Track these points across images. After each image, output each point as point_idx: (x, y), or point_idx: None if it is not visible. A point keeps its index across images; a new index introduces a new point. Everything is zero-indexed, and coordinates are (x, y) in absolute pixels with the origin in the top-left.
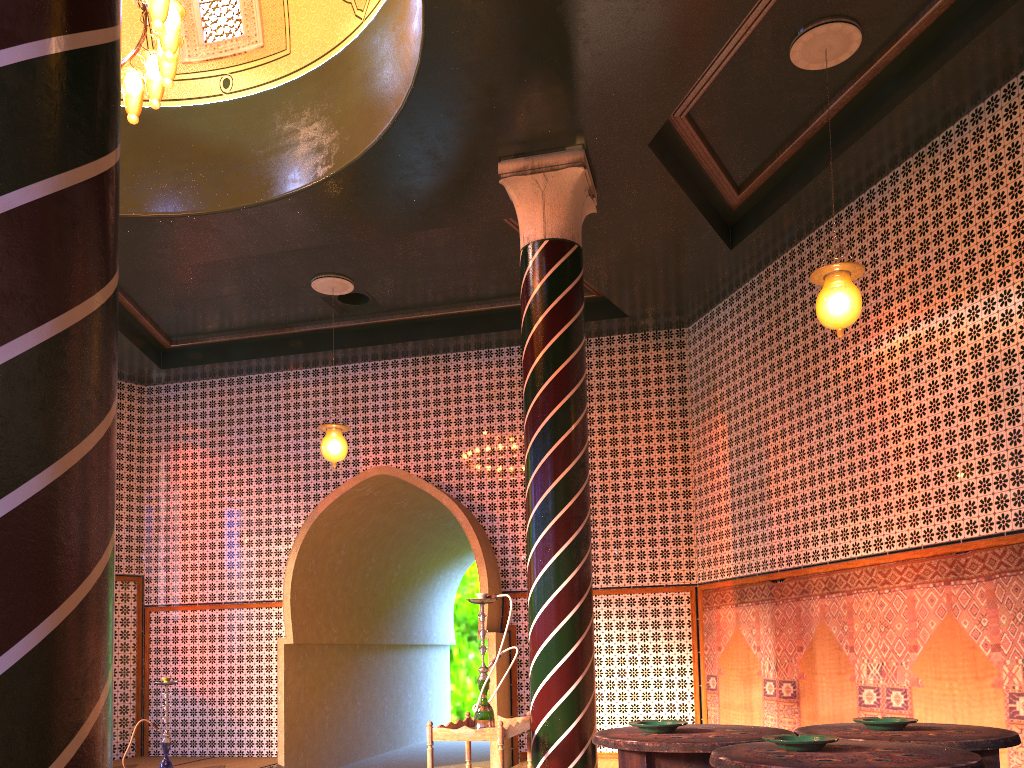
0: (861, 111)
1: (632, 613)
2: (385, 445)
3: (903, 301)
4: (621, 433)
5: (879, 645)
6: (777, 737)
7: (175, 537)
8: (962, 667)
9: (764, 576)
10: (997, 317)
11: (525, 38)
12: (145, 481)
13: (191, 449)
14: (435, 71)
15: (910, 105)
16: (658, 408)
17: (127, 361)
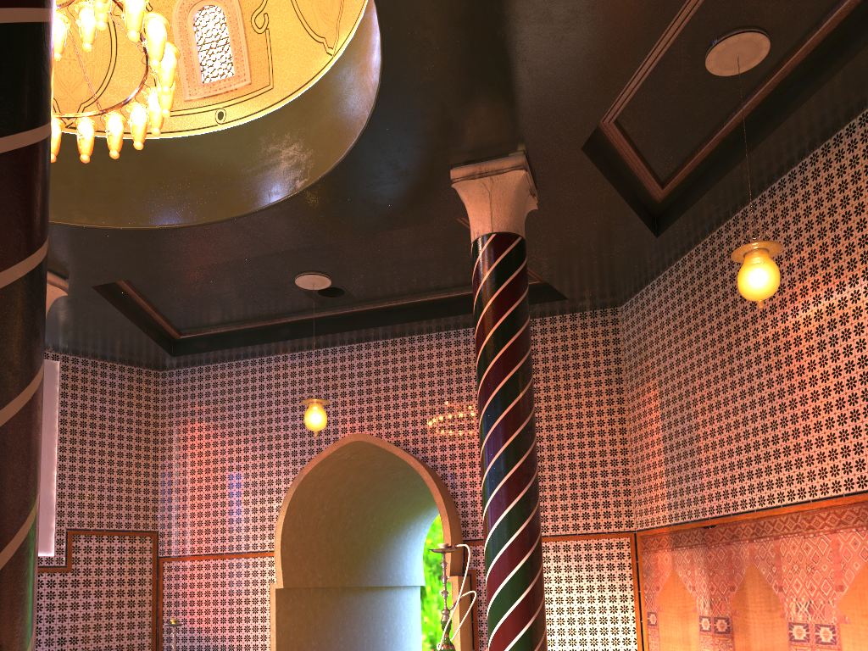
0: (771, 110)
1: (578, 557)
2: (360, 415)
3: (816, 275)
4: (564, 400)
5: (806, 585)
6: None
7: (184, 498)
8: None
9: (696, 523)
10: None
11: (470, 60)
12: (159, 451)
13: (197, 423)
14: (393, 92)
15: (816, 102)
16: (596, 377)
17: (144, 351)
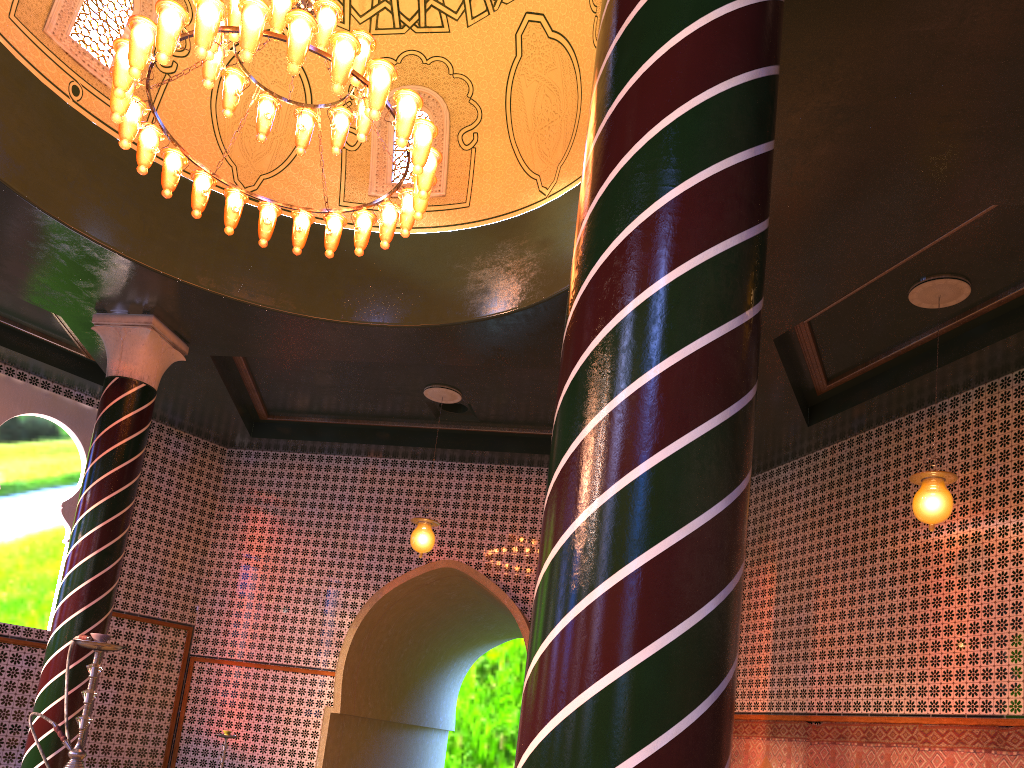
0: (951, 342)
1: None
2: (450, 539)
3: (966, 501)
4: None
5: None
6: None
7: (232, 593)
8: None
9: (801, 716)
10: None
11: None
12: (211, 536)
13: (262, 513)
14: None
15: (996, 348)
16: None
17: (223, 425)
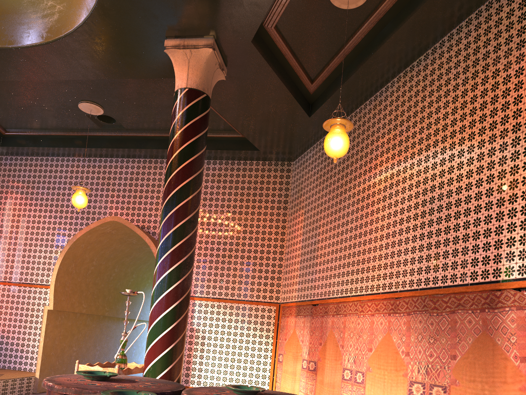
0: (374, 40)
1: (244, 315)
2: (122, 205)
3: (388, 153)
4: (250, 215)
5: (355, 346)
6: (119, 391)
7: None
8: (390, 363)
9: (309, 302)
10: (430, 165)
11: None
12: None
13: (15, 194)
14: None
15: (397, 38)
16: (272, 204)
17: None
